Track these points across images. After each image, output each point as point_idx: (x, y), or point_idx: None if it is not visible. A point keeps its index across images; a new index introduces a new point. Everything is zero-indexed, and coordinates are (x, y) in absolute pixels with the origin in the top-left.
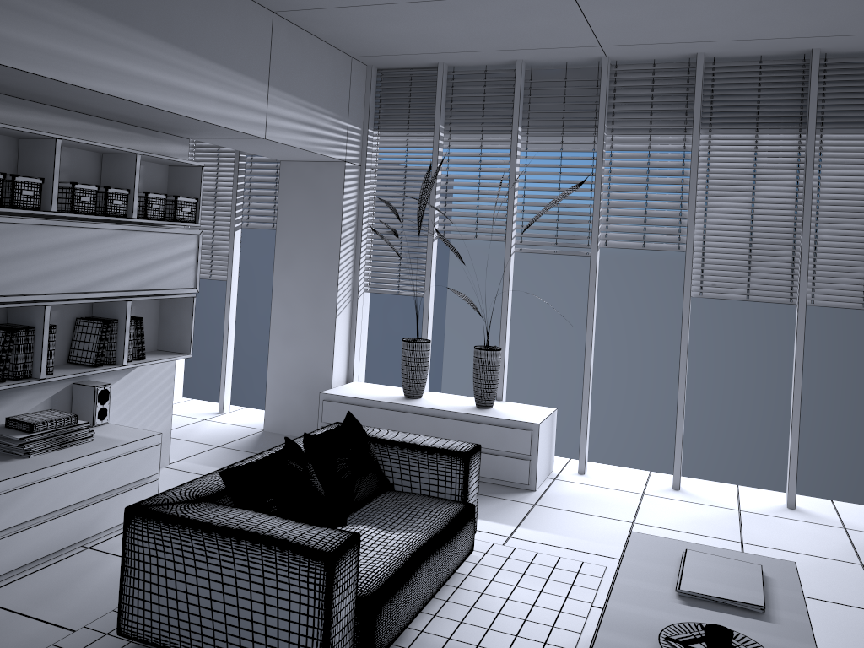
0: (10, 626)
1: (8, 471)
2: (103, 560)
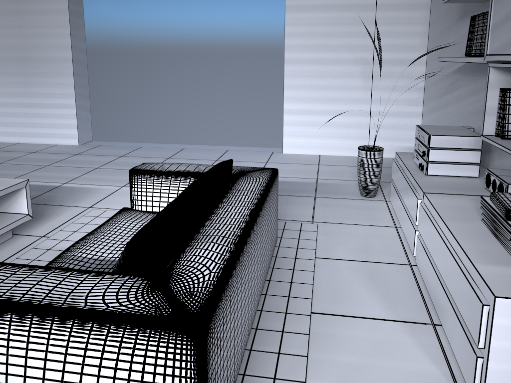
0: (355, 254)
1: (450, 207)
2: (393, 312)
